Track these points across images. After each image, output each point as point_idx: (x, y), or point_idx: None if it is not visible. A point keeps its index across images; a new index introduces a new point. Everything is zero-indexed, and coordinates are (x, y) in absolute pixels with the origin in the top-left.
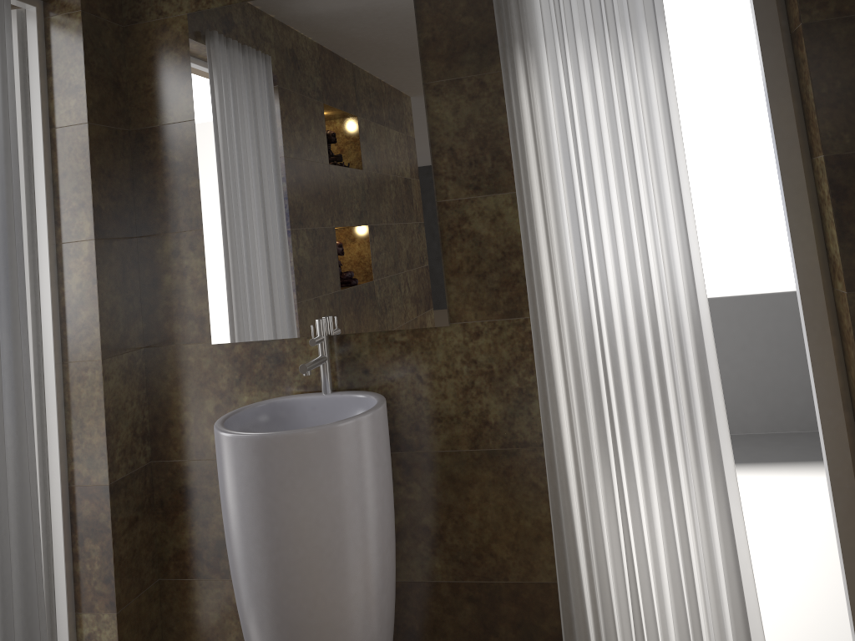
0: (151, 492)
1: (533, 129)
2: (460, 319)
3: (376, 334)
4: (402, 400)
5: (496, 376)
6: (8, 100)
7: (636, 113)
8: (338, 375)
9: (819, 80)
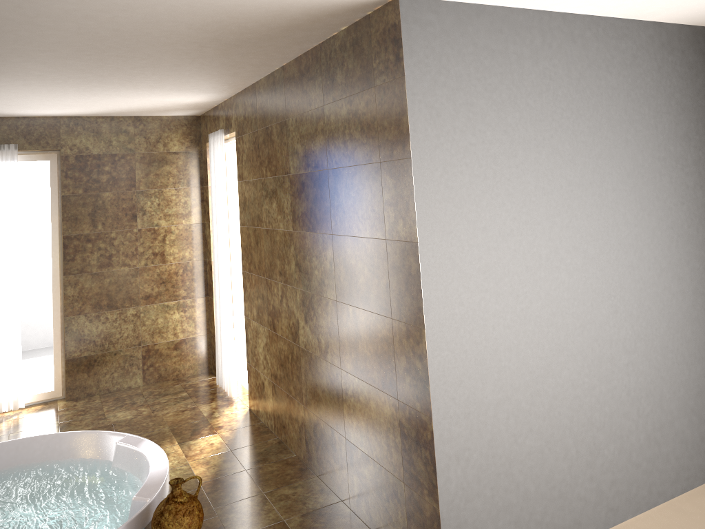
0: None
1: None
2: None
3: None
4: None
5: None
6: None
7: (3, 220)
8: None
9: (64, 212)
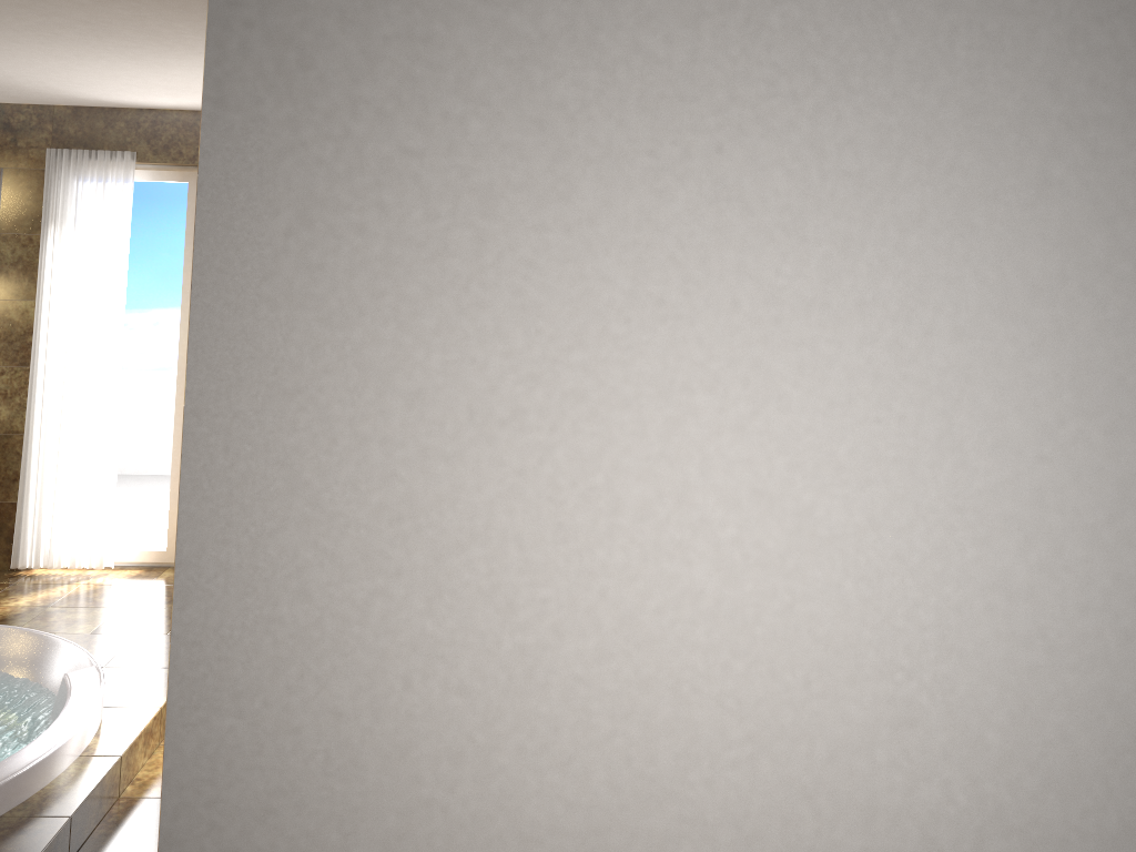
0: None
1: (51, 269)
2: None
3: None
4: None
5: (9, 396)
6: None
7: (106, 270)
8: None
9: None
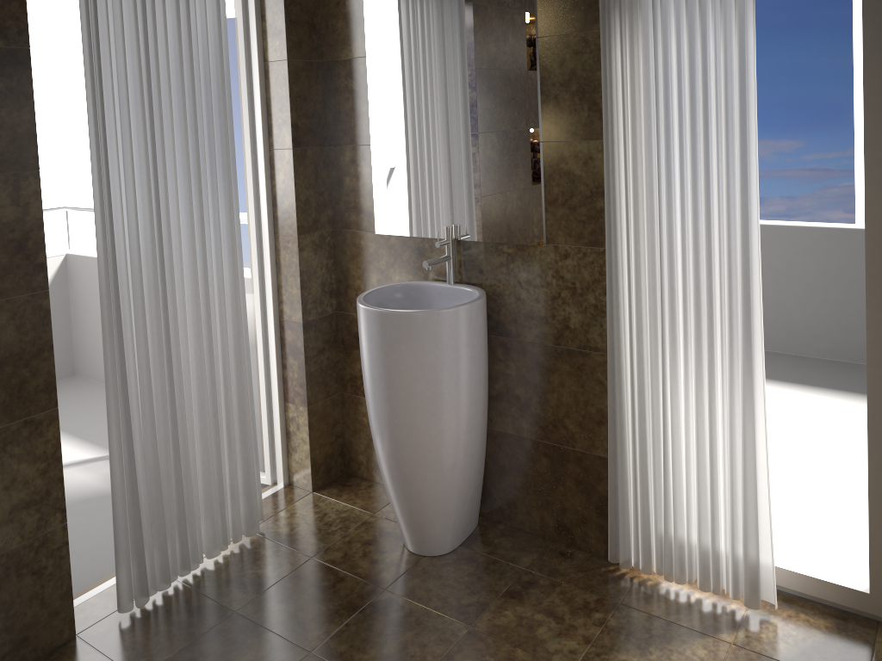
0: (336, 332)
1: (622, 87)
2: (553, 241)
3: (490, 244)
4: (505, 298)
5: (578, 292)
6: (224, 51)
7: (715, 79)
8: (461, 271)
9: None
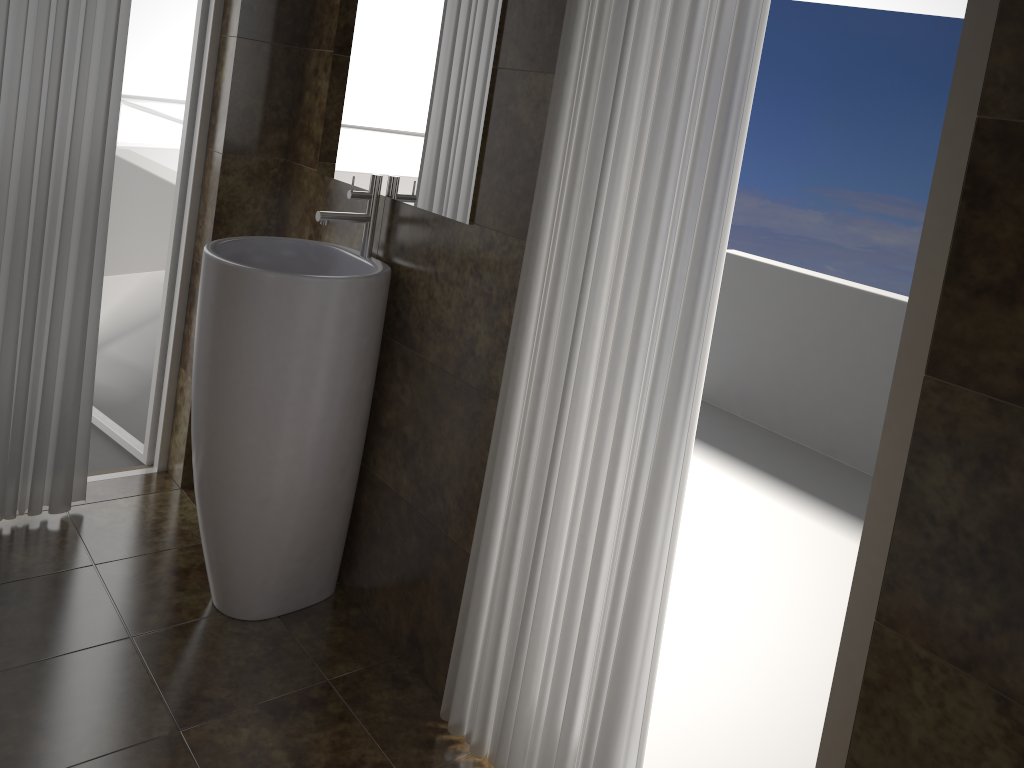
0: None
1: None
2: (481, 221)
3: (417, 210)
4: (419, 292)
5: (493, 303)
6: None
7: None
8: (384, 242)
9: None
